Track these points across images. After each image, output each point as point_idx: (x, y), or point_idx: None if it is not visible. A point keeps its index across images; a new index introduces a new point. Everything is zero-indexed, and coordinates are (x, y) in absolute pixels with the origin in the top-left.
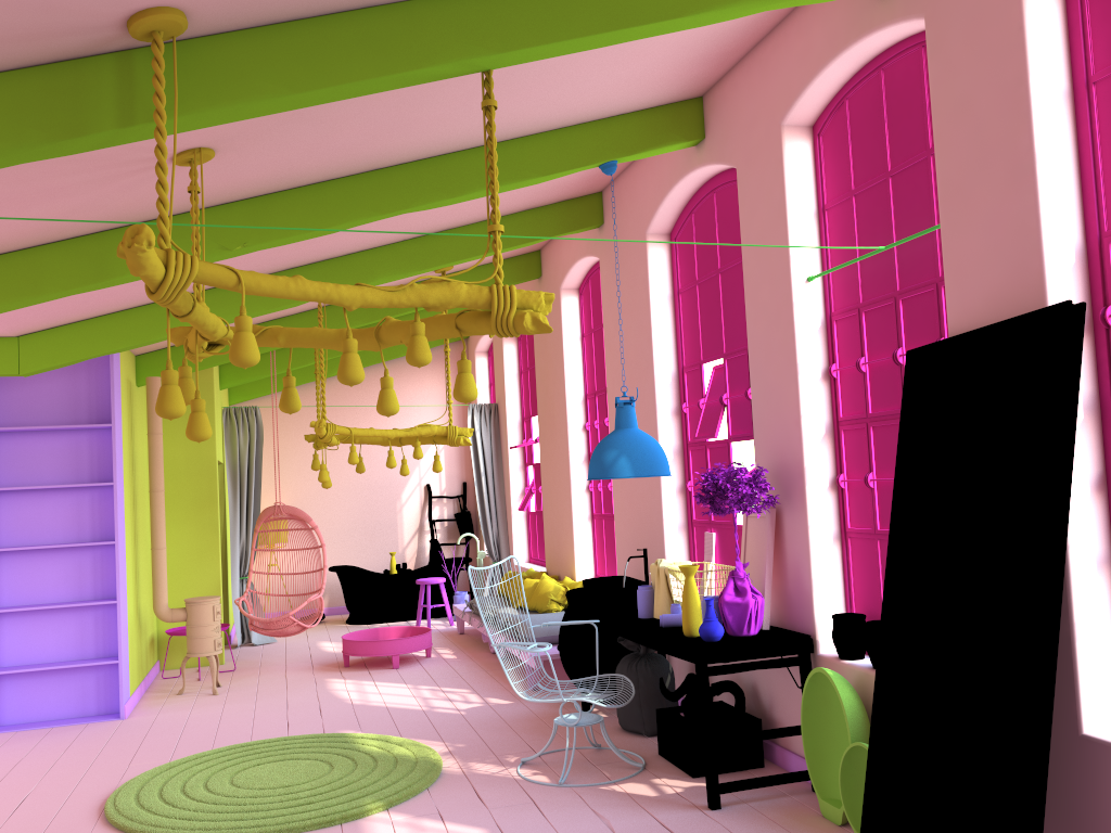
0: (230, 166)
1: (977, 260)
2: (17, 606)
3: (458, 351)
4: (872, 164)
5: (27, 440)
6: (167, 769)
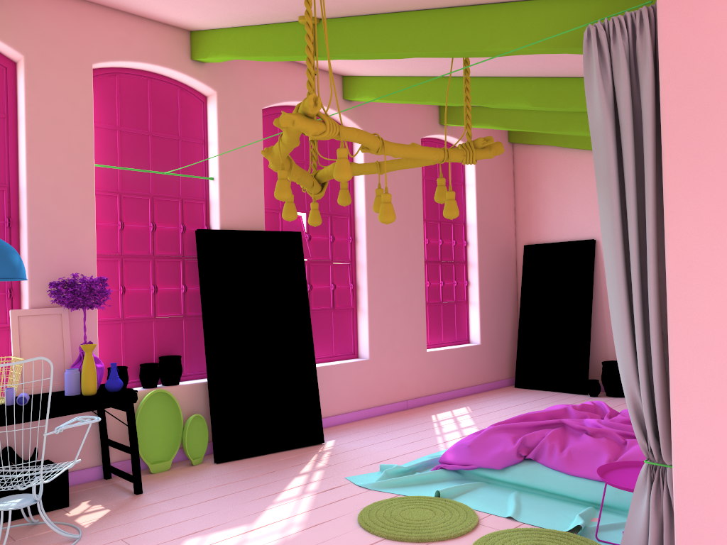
0: None
1: (237, 202)
2: None
3: None
4: (138, 122)
5: None
6: None
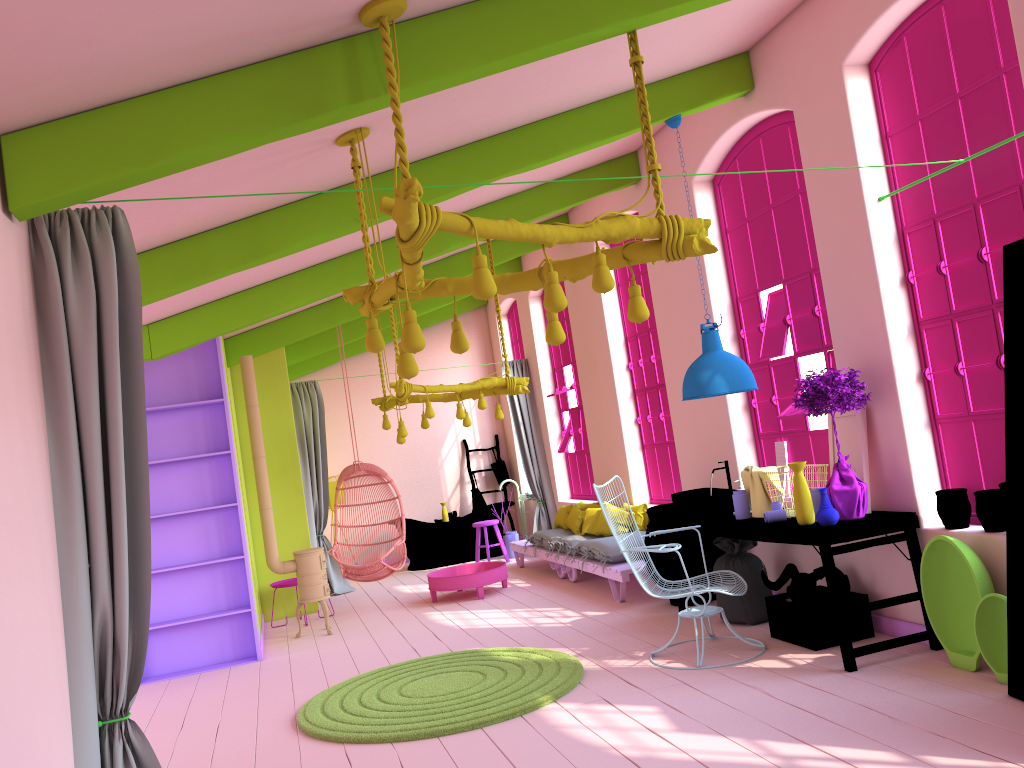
0: (374, 144)
1: None
2: (157, 569)
3: (479, 317)
4: (938, 89)
5: (149, 420)
6: (334, 691)
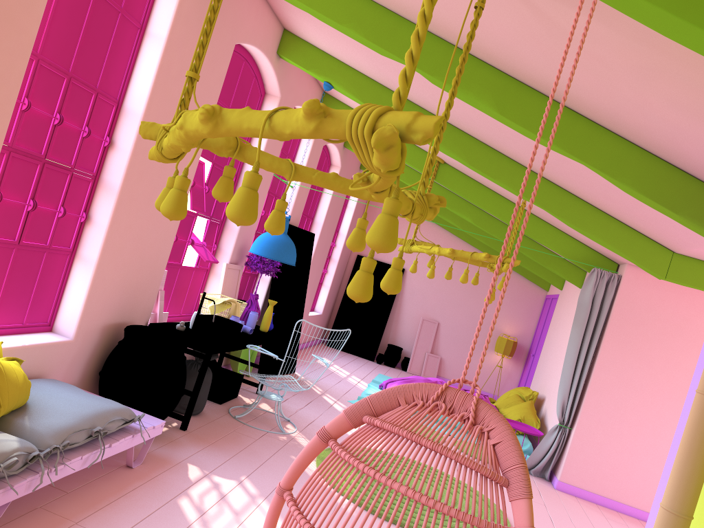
0: None
1: (297, 206)
2: None
3: None
4: None
5: None
6: None
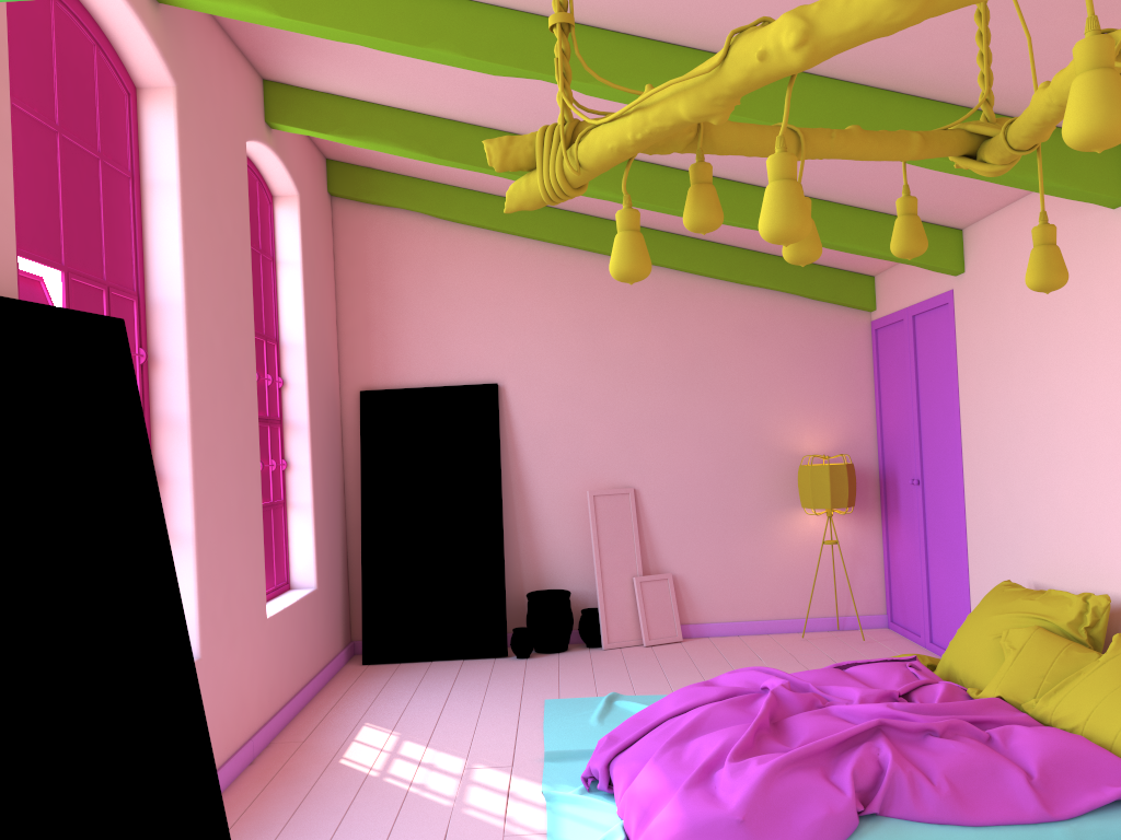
0: None
1: None
2: None
3: None
4: None
5: None
6: None
